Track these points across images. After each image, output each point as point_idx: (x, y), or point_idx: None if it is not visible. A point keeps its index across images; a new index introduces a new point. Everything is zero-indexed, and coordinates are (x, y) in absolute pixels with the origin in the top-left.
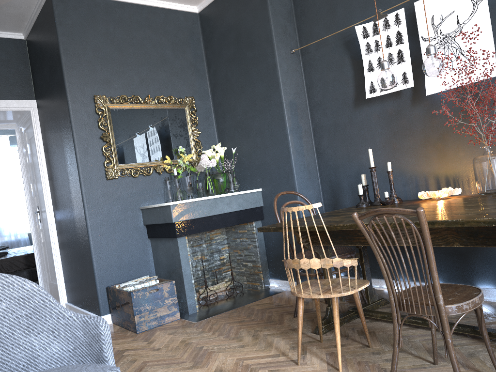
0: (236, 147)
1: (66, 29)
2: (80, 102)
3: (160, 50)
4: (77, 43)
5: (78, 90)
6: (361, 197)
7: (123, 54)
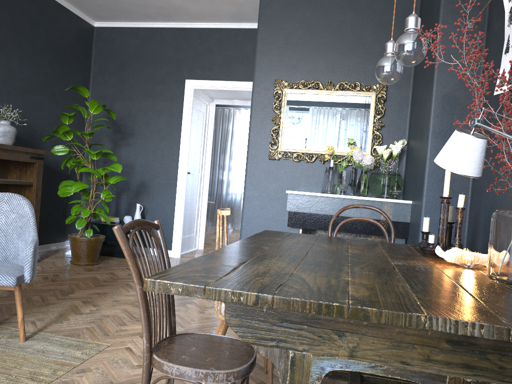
0: (401, 146)
1: (266, 19)
2: (263, 86)
3: (358, 32)
4: (272, 31)
5: (263, 75)
6: (423, 235)
7: (315, 38)
